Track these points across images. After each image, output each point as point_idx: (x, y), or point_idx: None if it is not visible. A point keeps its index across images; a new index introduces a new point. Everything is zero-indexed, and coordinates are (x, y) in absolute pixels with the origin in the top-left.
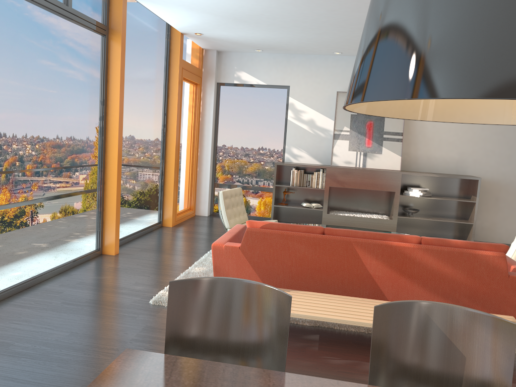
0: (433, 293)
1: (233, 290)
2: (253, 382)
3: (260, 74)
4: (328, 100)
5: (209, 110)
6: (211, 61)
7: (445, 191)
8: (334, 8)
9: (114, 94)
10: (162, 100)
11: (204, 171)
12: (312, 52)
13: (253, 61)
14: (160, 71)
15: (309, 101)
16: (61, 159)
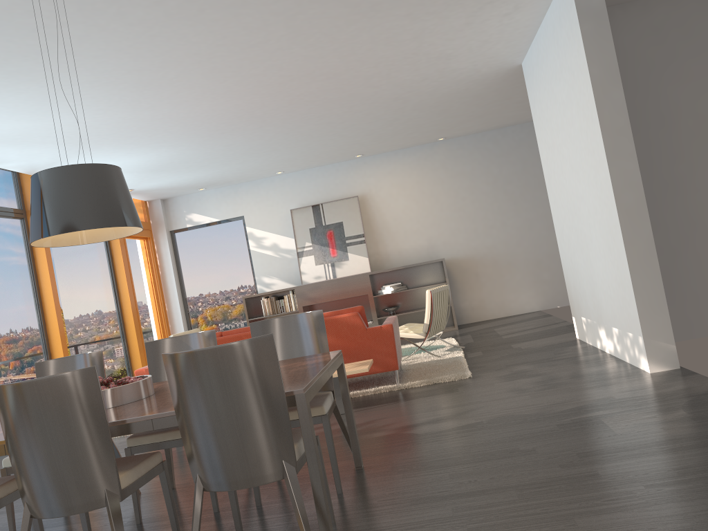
0: None
1: (78, 361)
2: None
3: (211, 212)
4: (286, 220)
5: (167, 260)
6: (158, 211)
7: (423, 281)
8: (229, 143)
9: (43, 269)
10: (106, 263)
11: (177, 326)
12: (254, 177)
13: (200, 200)
14: None
15: (267, 225)
16: None
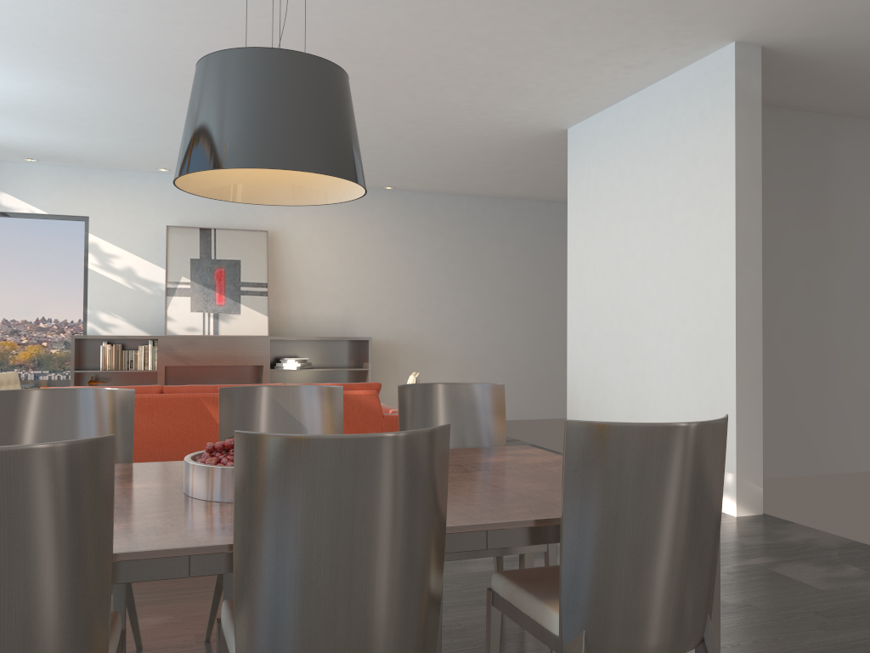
0: None
1: (64, 400)
2: None
3: (36, 198)
4: (154, 239)
5: None
6: None
7: (331, 361)
8: (155, 106)
9: None
10: None
11: None
12: (123, 166)
13: (21, 176)
14: None
15: (124, 239)
16: None
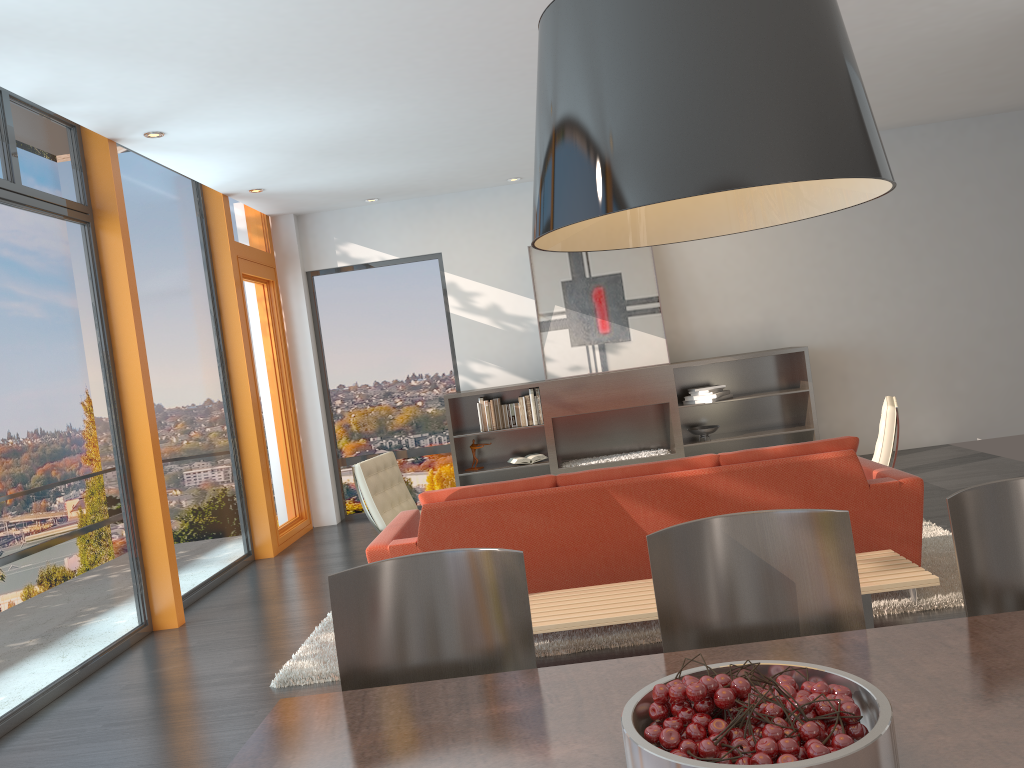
0: None
1: (430, 571)
2: (493, 689)
3: (384, 242)
4: (516, 265)
5: (301, 324)
6: (288, 235)
7: (755, 384)
8: (492, 105)
9: (123, 326)
10: (211, 321)
11: (314, 440)
12: (468, 185)
13: (365, 220)
14: (198, 269)
15: (482, 272)
16: (48, 463)
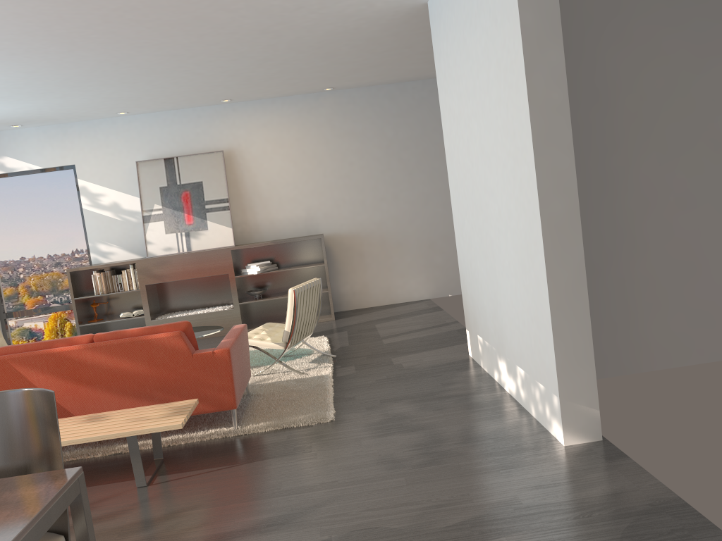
0: (122, 395)
1: None
2: None
3: (31, 156)
4: (131, 174)
5: None
6: None
7: (298, 259)
8: (31, 69)
9: None
10: None
11: None
12: (89, 117)
13: (16, 140)
14: None
15: (106, 179)
16: None
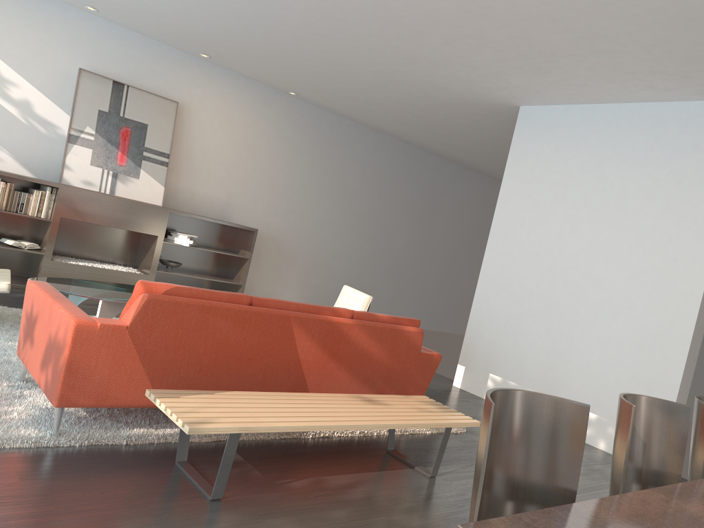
0: (355, 378)
1: (505, 405)
2: (607, 520)
3: None
4: (61, 77)
5: None
6: None
7: (208, 241)
8: None
9: None
10: None
11: None
12: None
13: None
14: None
15: (27, 68)
16: None
